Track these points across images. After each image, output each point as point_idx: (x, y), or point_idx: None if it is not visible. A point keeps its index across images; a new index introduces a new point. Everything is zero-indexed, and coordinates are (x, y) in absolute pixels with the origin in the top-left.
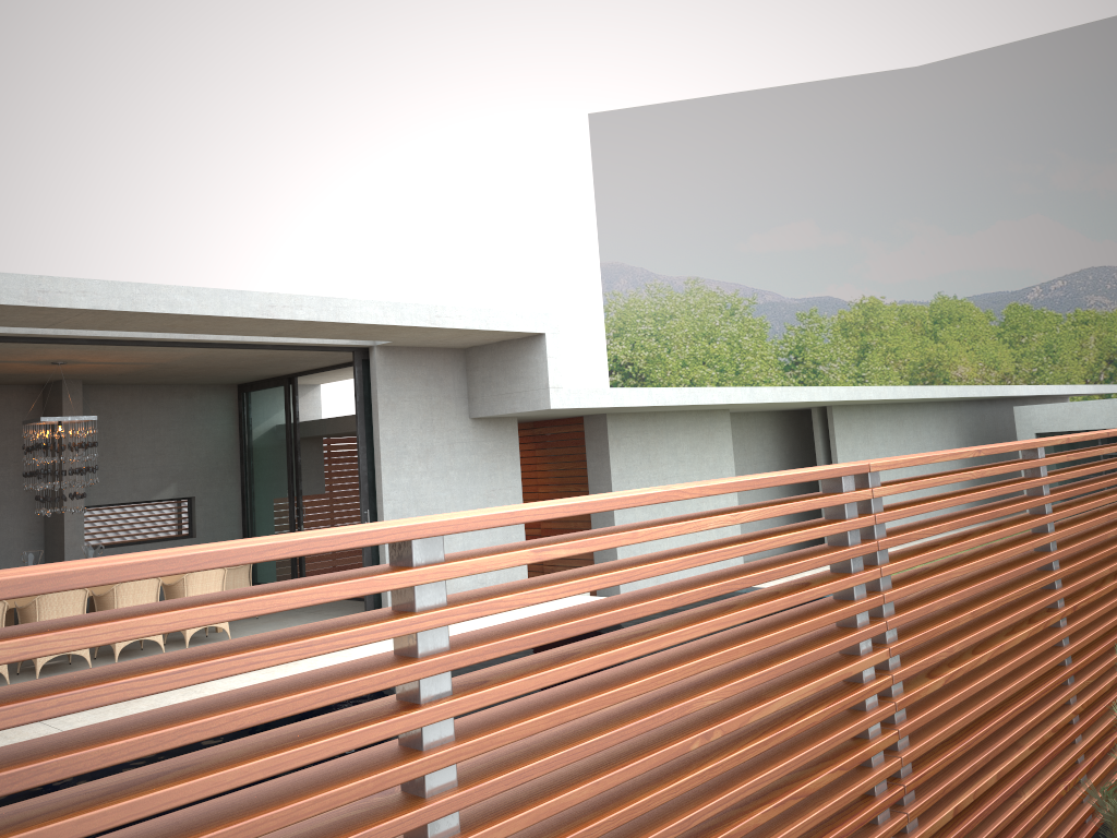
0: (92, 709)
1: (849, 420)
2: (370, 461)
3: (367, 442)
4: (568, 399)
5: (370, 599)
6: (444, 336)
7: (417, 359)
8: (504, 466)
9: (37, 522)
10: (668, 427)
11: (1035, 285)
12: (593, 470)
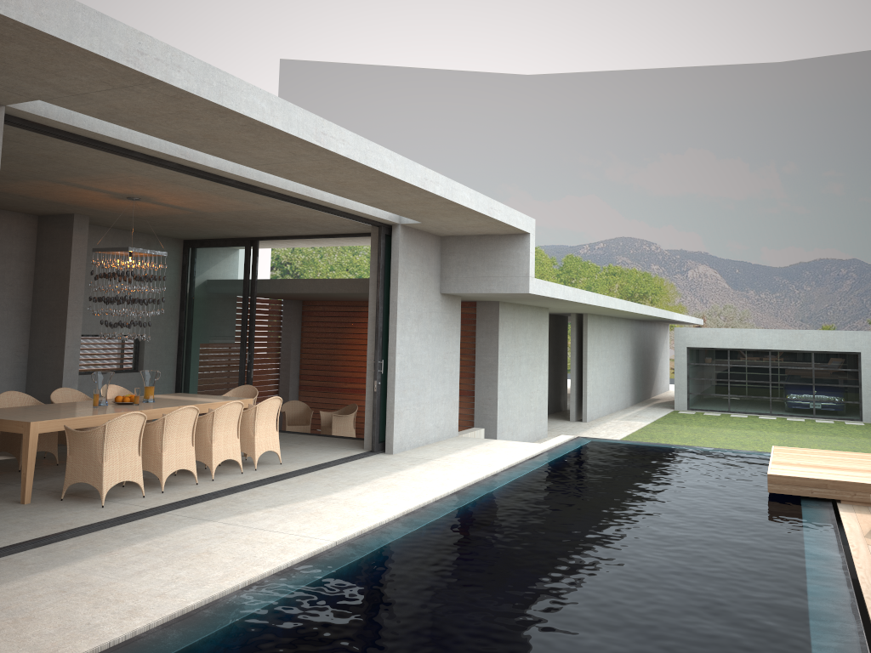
0: (289, 519)
1: (593, 325)
2: (383, 319)
3: (382, 303)
4: (535, 287)
5: (377, 435)
6: (466, 224)
7: (418, 240)
8: (453, 334)
9: (23, 345)
10: (523, 316)
11: (586, 244)
12: (482, 345)
